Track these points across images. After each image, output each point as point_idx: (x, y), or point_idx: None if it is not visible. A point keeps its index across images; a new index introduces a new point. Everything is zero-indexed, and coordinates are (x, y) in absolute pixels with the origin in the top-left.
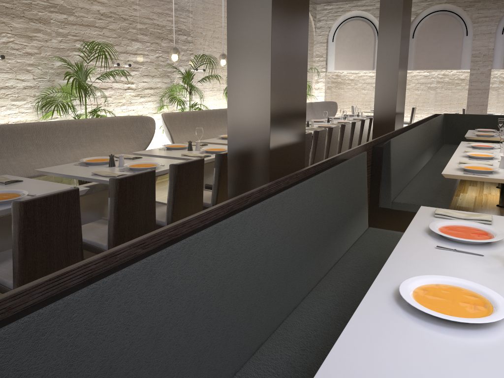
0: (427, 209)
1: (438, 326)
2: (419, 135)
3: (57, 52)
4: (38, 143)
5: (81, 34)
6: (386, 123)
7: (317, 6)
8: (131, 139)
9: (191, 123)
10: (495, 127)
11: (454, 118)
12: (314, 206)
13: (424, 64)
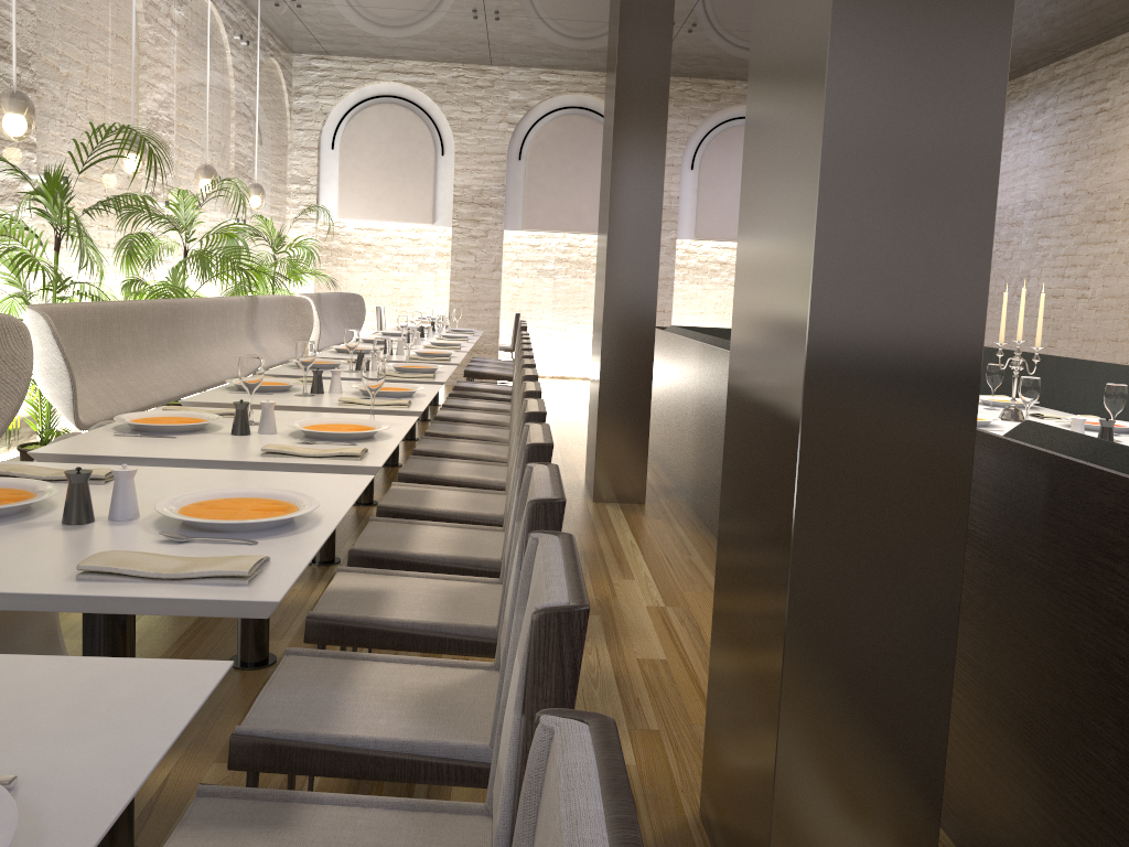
0: None
1: None
2: None
3: None
4: None
5: None
6: (634, 345)
7: (294, 56)
8: None
9: (97, 341)
10: None
11: None
12: None
13: (545, 219)
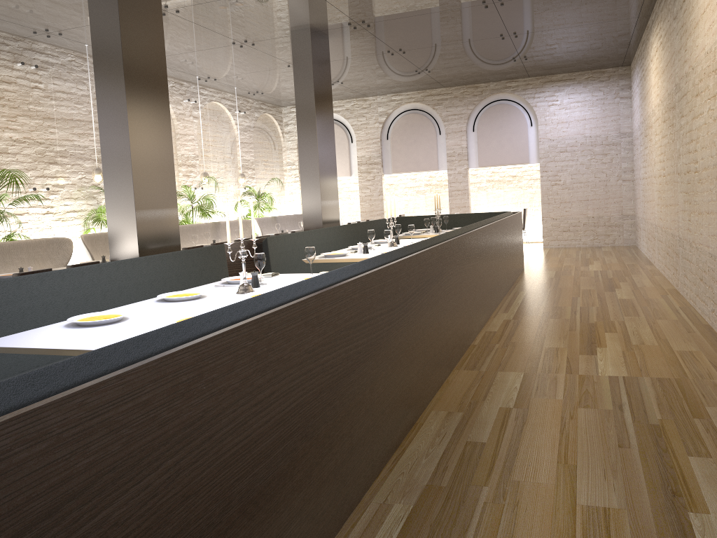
0: None
1: (165, 302)
2: (330, 236)
3: None
4: None
5: None
6: (315, 229)
7: (282, 109)
8: (48, 260)
9: None
10: (441, 227)
11: (403, 221)
12: (153, 274)
13: (401, 167)
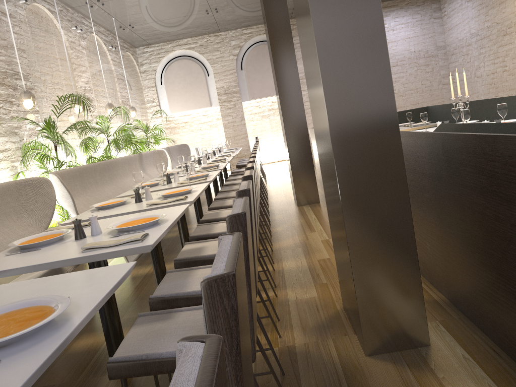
0: None
1: None
2: None
3: None
4: None
5: None
6: (300, 136)
7: (136, 49)
8: (23, 213)
9: (79, 182)
10: None
11: None
12: None
13: (258, 93)
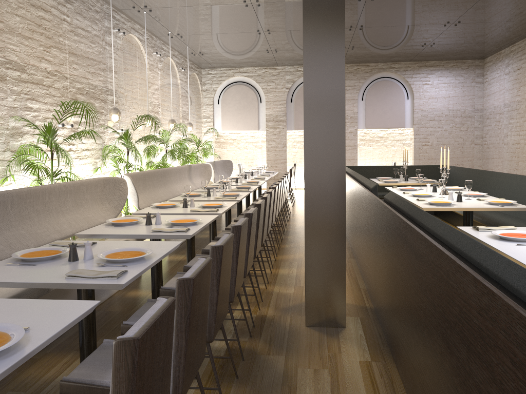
0: (465, 228)
1: None
2: None
3: (13, 111)
4: (38, 209)
5: (33, 93)
6: None
7: (202, 70)
8: (105, 201)
9: (142, 183)
10: (386, 176)
11: (353, 170)
12: None
13: (303, 125)
